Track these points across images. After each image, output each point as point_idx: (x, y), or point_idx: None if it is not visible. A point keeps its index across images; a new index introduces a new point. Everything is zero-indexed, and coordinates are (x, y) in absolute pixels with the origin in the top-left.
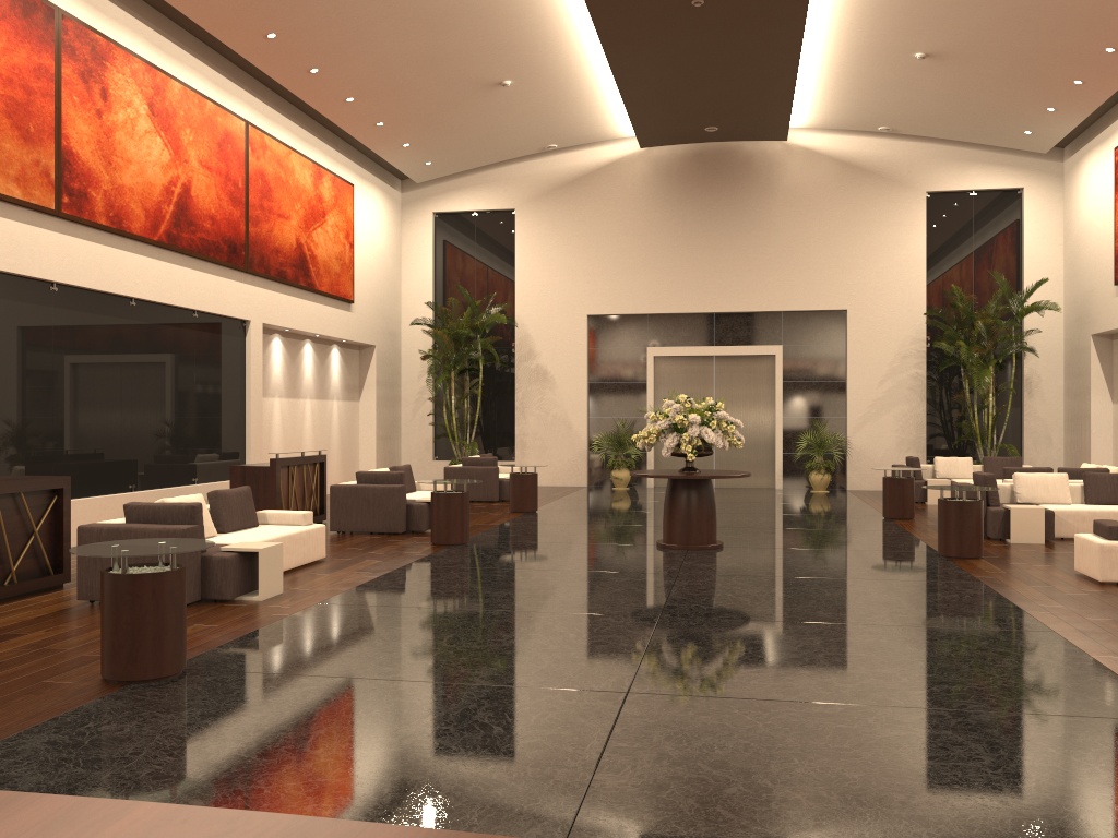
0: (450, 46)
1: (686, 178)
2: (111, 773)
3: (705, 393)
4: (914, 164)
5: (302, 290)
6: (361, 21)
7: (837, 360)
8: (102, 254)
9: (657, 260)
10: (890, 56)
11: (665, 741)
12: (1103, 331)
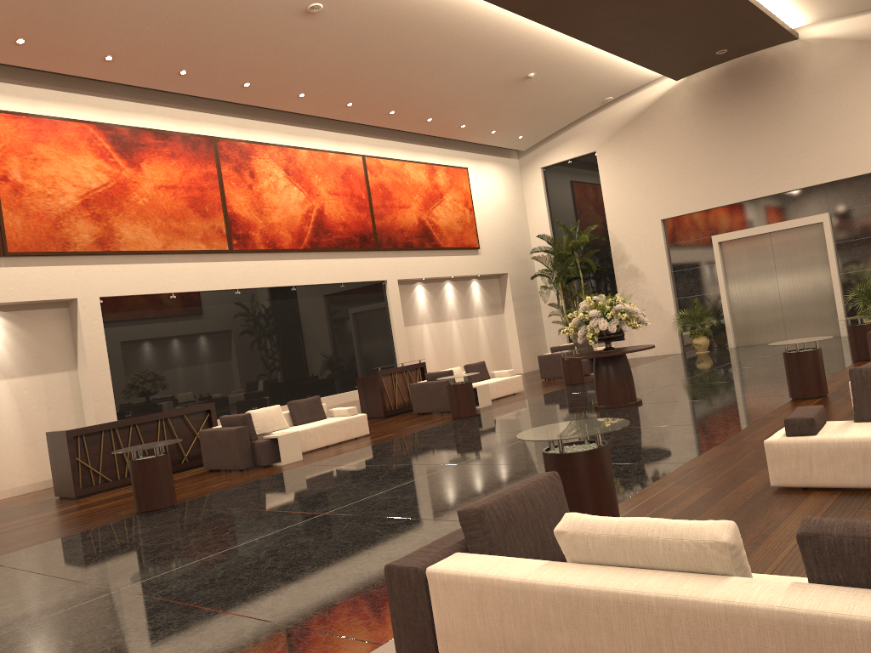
0: (469, 69)
1: (721, 93)
2: (63, 552)
3: (767, 264)
4: None
5: (430, 250)
6: (397, 77)
7: None
8: (265, 266)
9: (708, 164)
10: None
11: (278, 539)
12: None
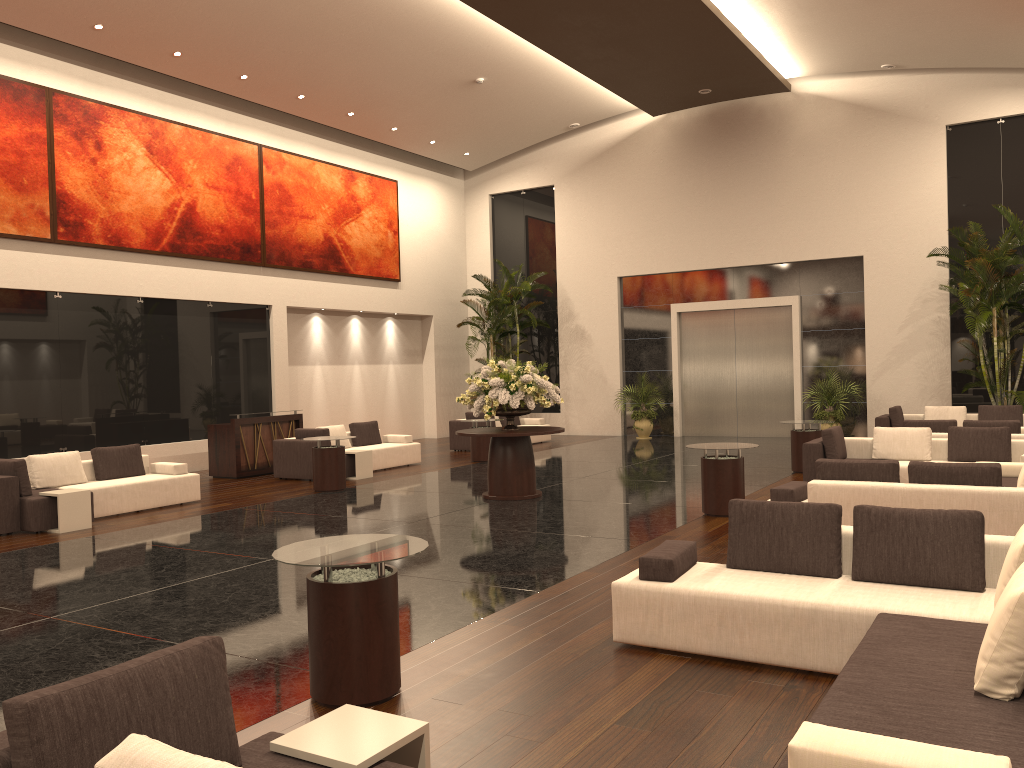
0: (401, 59)
1: (701, 139)
2: None
3: (727, 345)
4: (931, 97)
5: (335, 276)
6: (308, 53)
7: (856, 307)
8: (103, 267)
9: (678, 220)
10: None
11: None
12: None
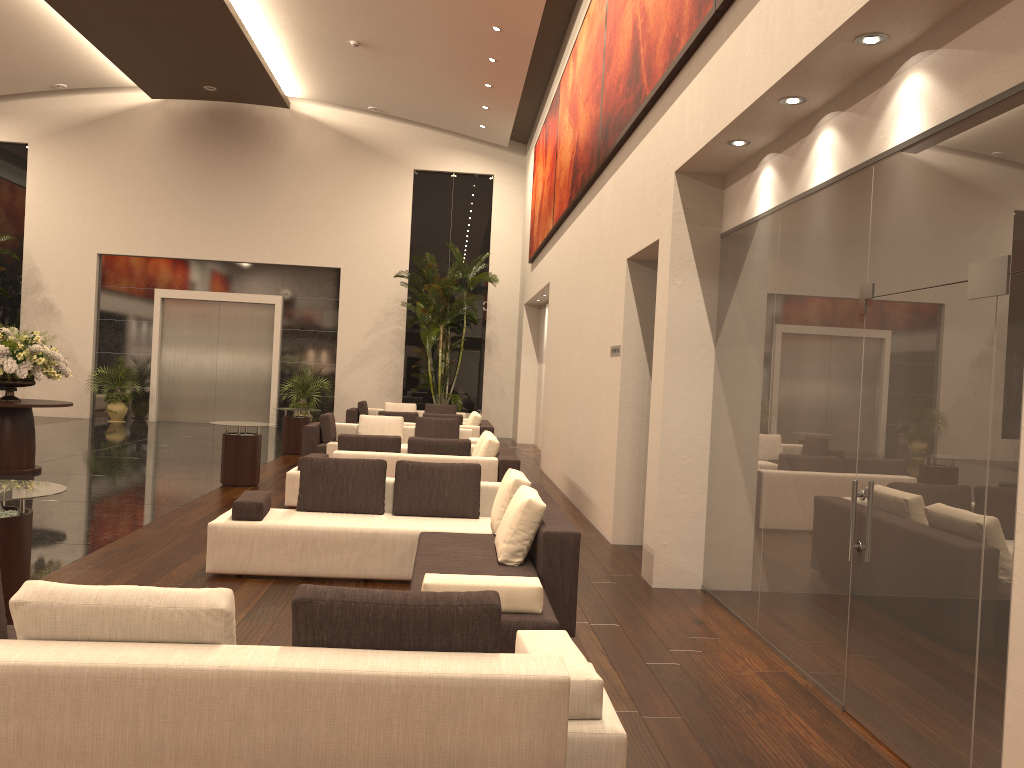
0: None
1: (200, 132)
2: None
3: (210, 335)
4: (405, 143)
5: None
6: None
7: (332, 313)
8: None
9: (169, 207)
10: (331, 40)
11: None
12: (526, 301)
